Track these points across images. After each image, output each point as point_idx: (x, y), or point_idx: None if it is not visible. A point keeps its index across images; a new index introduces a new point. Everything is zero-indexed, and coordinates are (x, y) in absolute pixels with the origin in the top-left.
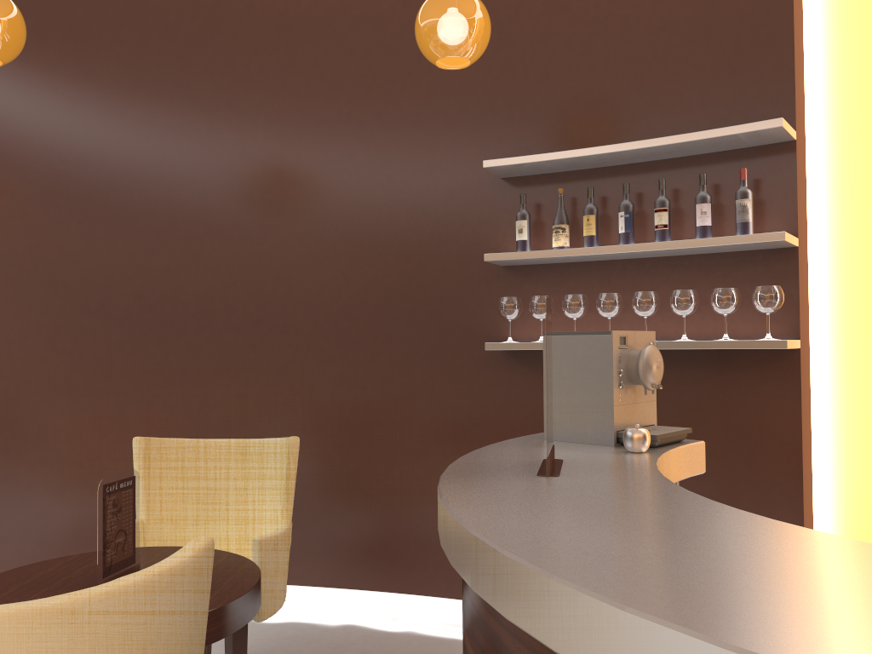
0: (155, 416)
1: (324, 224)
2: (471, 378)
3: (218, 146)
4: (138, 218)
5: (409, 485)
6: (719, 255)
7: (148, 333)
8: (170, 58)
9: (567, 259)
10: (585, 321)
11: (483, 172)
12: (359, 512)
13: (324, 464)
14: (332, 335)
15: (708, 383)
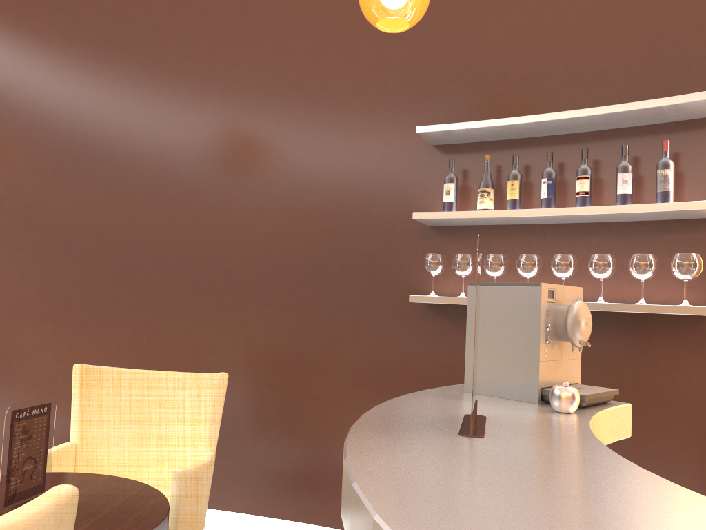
0: (107, 346)
1: (269, 181)
2: (394, 328)
3: (180, 108)
4: (105, 168)
5: (332, 424)
6: (637, 223)
7: (107, 271)
8: (144, 29)
9: (490, 221)
10: (504, 280)
11: (416, 139)
12: (285, 446)
13: (256, 399)
14: (270, 281)
15: (622, 345)
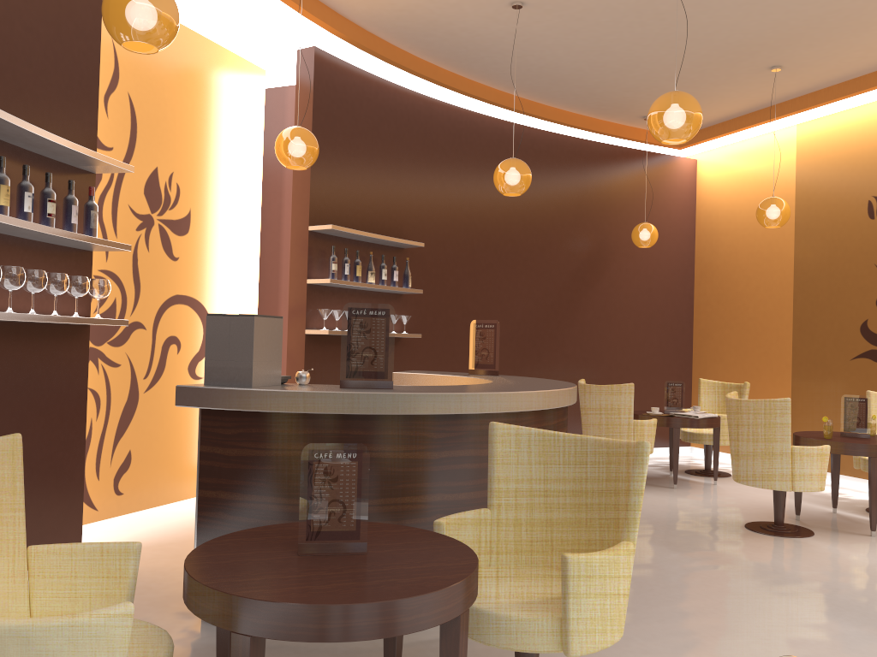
0: None
1: None
2: None
3: None
4: None
5: None
6: (53, 246)
7: None
8: None
9: None
10: None
11: None
12: None
13: None
14: None
15: (41, 352)
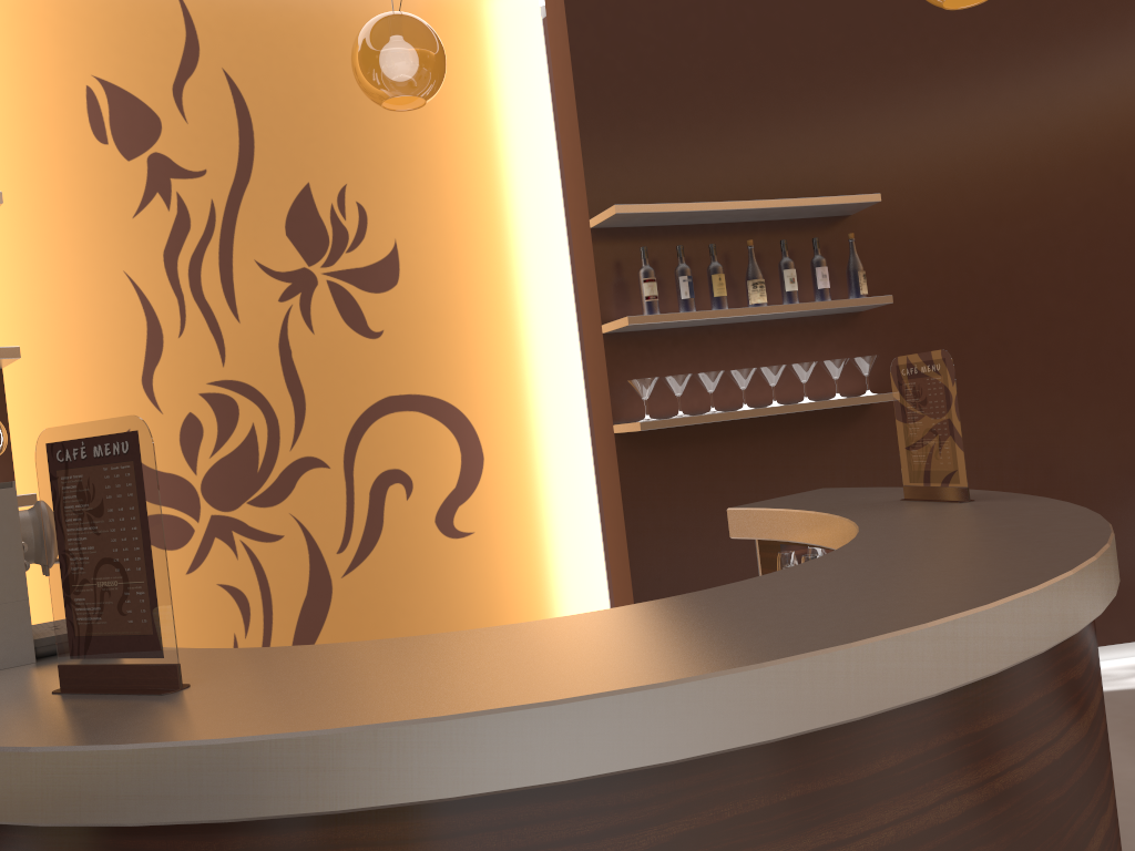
0: None
1: None
2: None
3: None
4: None
5: None
6: None
7: None
8: None
9: None
10: None
11: None
12: None
13: None
14: None
15: None
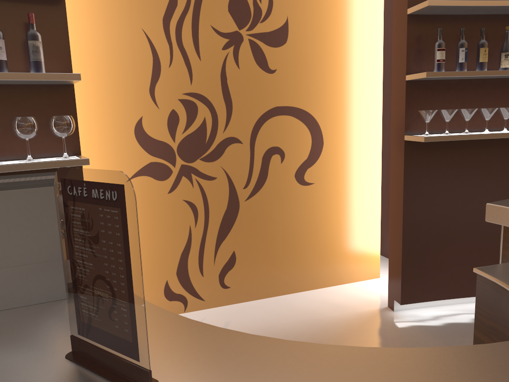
0: None
1: None
2: None
3: None
4: None
5: None
6: (8, 86)
7: None
8: None
9: None
10: None
11: None
12: None
13: None
14: None
15: None
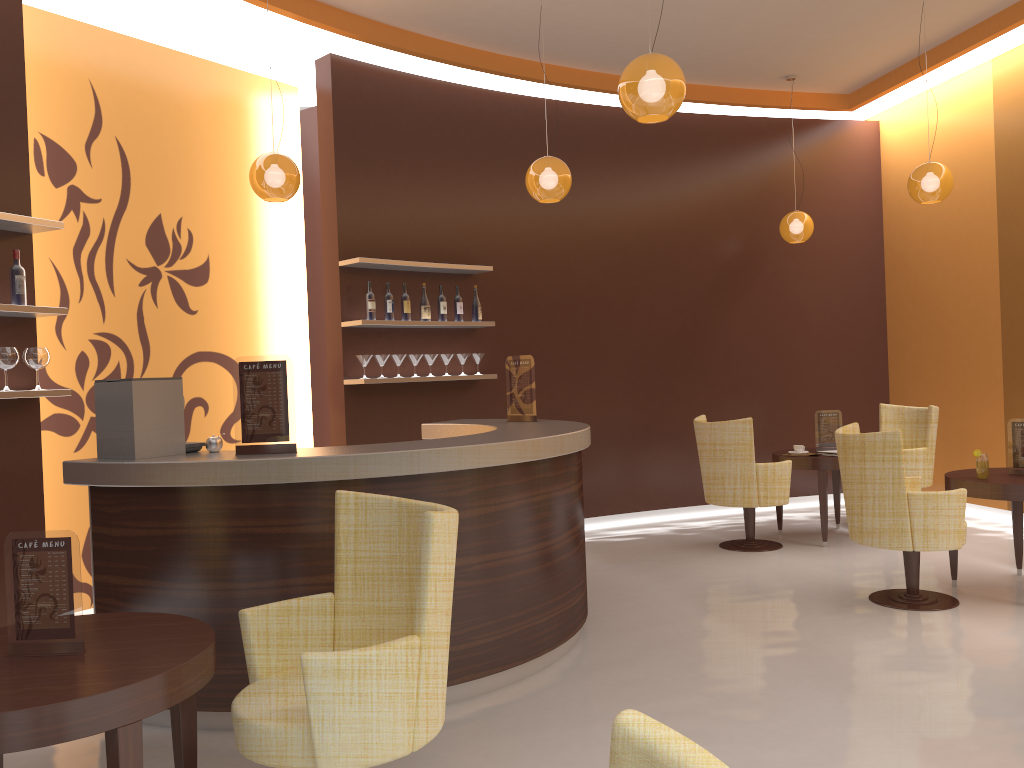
0: None
1: None
2: None
3: None
4: None
5: None
6: None
7: None
8: None
9: None
10: None
11: None
12: None
13: None
14: None
15: None
